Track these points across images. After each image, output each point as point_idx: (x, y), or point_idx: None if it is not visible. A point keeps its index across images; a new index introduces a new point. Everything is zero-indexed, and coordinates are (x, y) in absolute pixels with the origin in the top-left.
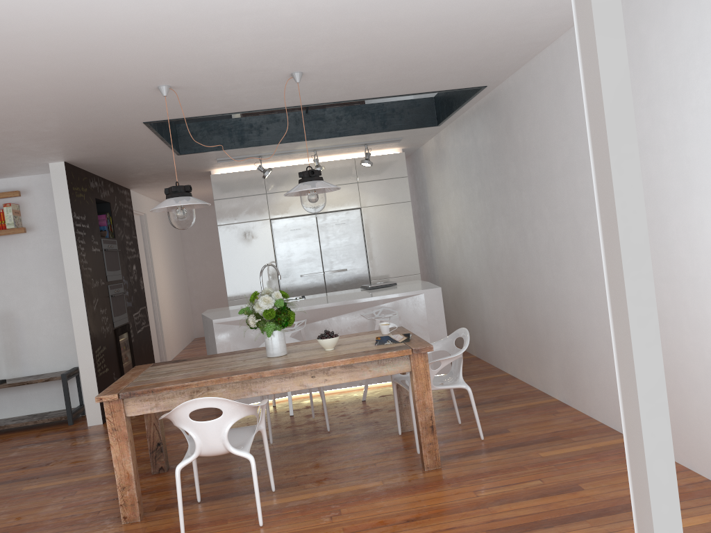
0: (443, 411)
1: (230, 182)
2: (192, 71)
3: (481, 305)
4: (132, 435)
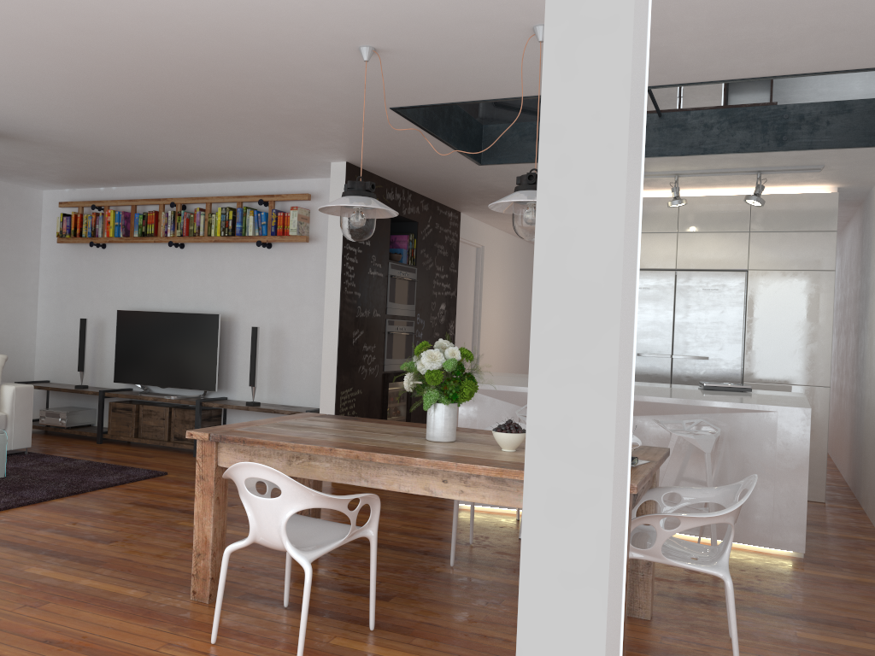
0: None
1: None
2: (383, 22)
3: None
4: None
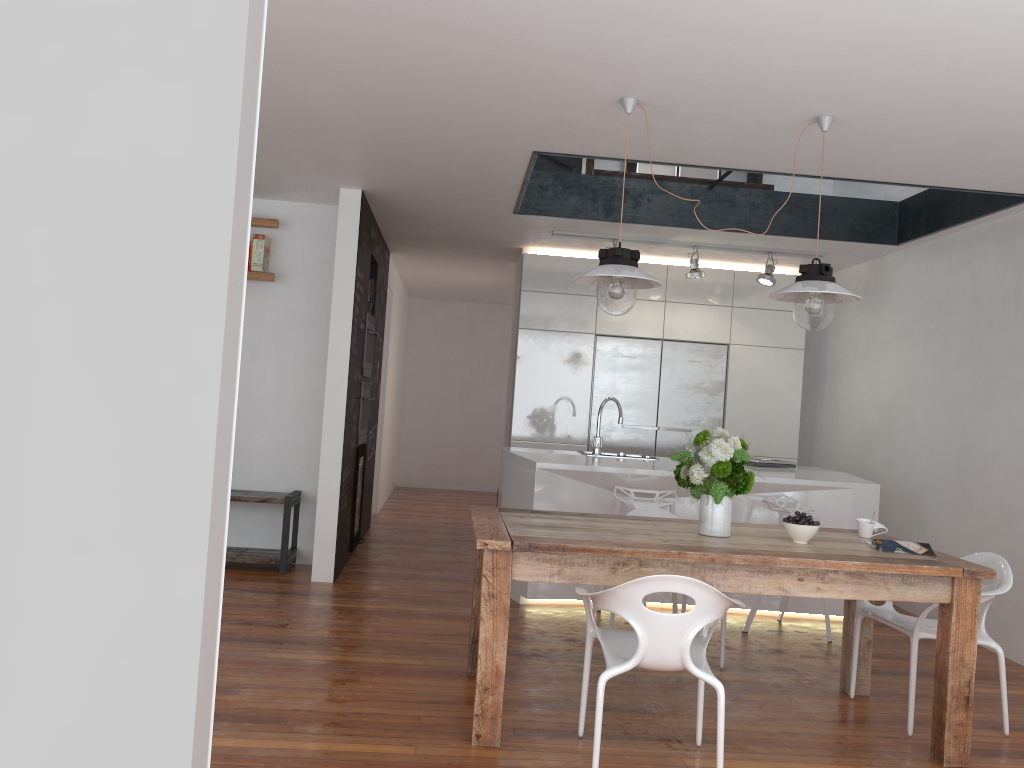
0: (896, 674)
1: (549, 269)
2: (695, 83)
3: (920, 524)
4: (393, 609)
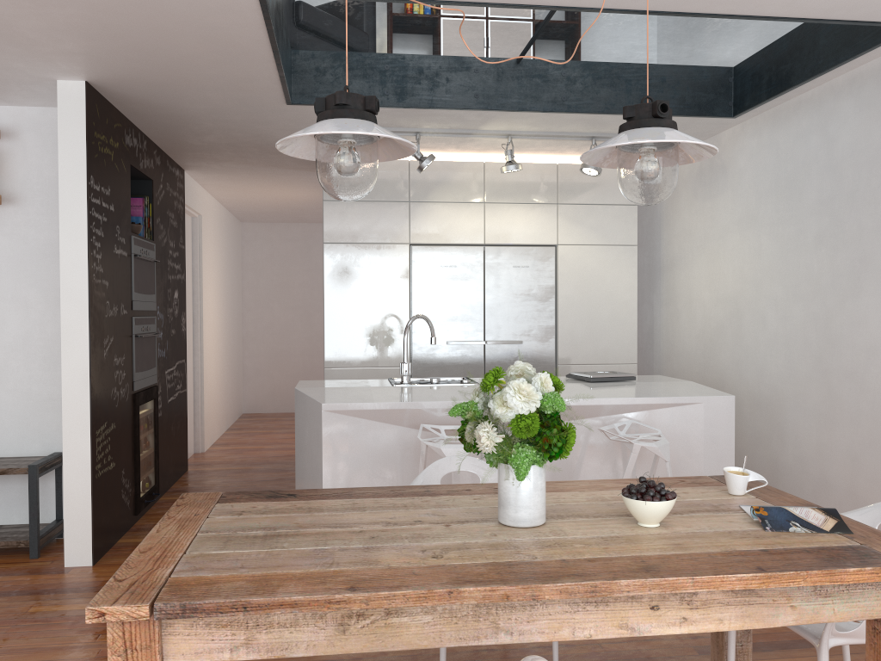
0: (778, 649)
1: None
2: None
3: (779, 433)
4: None
